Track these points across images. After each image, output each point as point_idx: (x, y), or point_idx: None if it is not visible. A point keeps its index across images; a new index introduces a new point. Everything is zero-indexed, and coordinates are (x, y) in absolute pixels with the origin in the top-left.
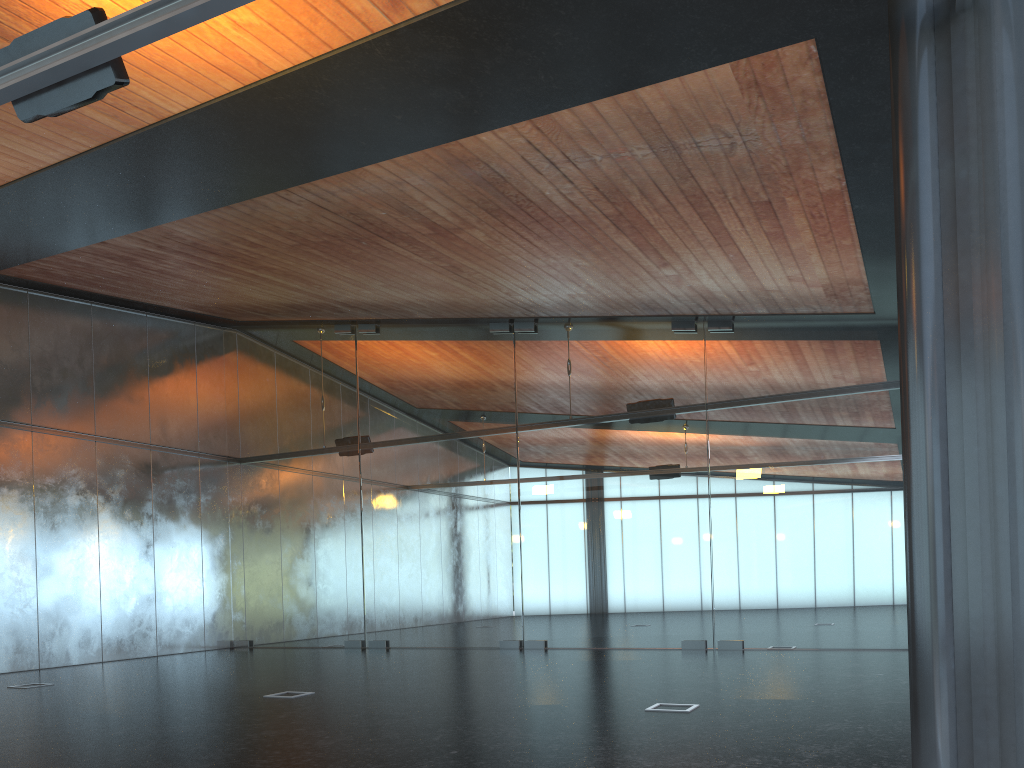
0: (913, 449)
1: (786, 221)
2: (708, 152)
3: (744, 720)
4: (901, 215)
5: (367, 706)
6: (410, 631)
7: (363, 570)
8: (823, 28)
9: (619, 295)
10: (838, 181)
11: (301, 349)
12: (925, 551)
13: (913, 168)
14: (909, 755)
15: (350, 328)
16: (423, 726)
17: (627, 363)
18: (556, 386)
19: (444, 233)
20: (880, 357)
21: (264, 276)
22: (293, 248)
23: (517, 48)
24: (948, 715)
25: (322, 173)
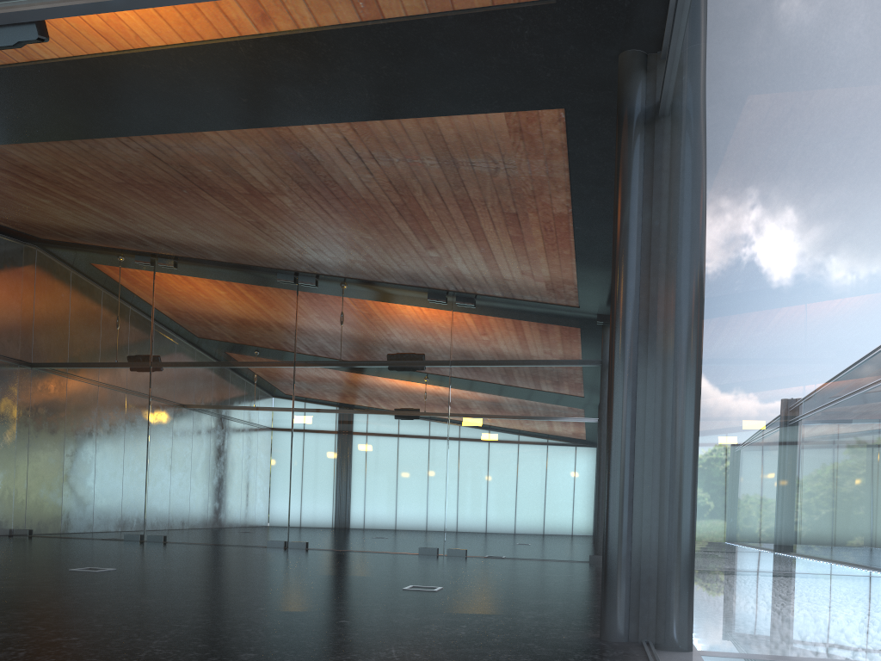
0: (615, 401)
1: (526, 230)
2: (479, 171)
3: (478, 597)
4: (617, 244)
5: (170, 579)
6: (187, 528)
7: (147, 473)
8: (571, 103)
9: (391, 266)
10: (566, 208)
11: (101, 272)
12: (618, 471)
13: (626, 214)
14: (594, 618)
15: (150, 260)
16: (227, 593)
17: (390, 321)
18: (331, 333)
19: (258, 195)
20: (580, 341)
21: (82, 204)
22: (118, 185)
23: (352, 70)
24: (625, 582)
25: (165, 130)
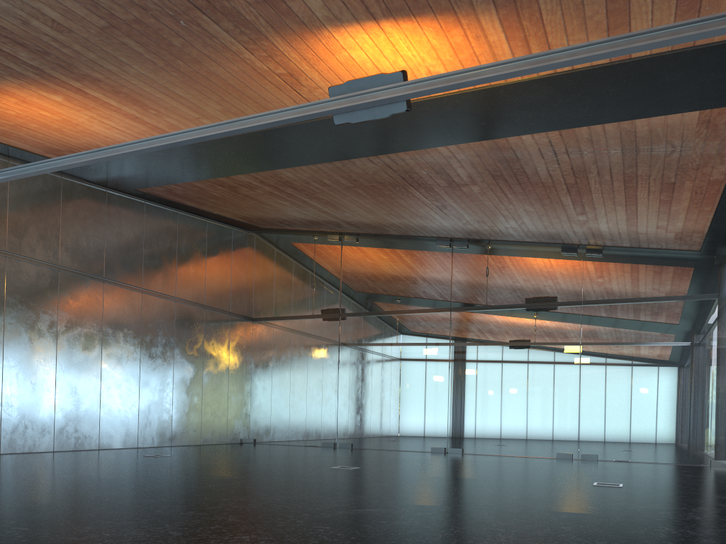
0: None
1: (677, 194)
2: (655, 154)
3: (663, 492)
4: None
5: (410, 475)
6: (368, 438)
7: (338, 396)
8: None
9: (538, 229)
10: (724, 175)
11: (303, 249)
12: None
13: None
14: None
15: (338, 237)
16: (469, 485)
17: (529, 272)
18: (479, 284)
19: (454, 186)
20: (699, 279)
21: (311, 203)
22: (348, 188)
23: (583, 95)
24: None
25: (408, 149)
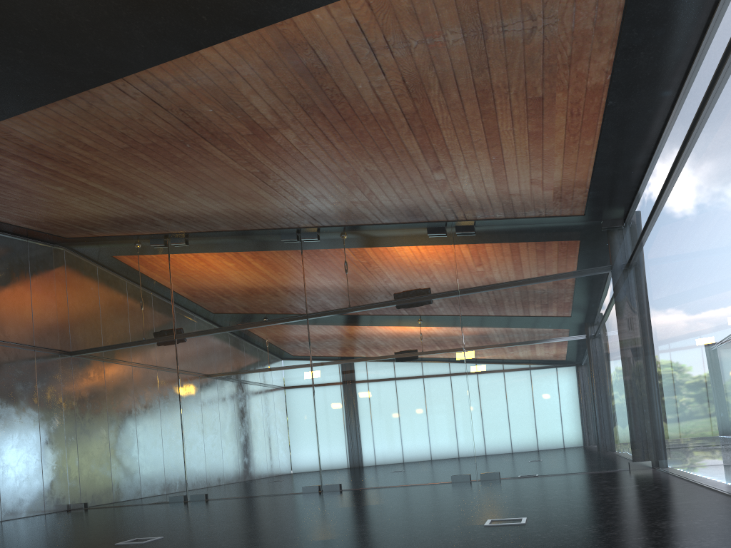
0: None
1: (549, 120)
2: (510, 38)
3: (585, 526)
4: None
5: (221, 544)
6: (225, 484)
7: (183, 437)
8: None
9: (392, 202)
10: (605, 74)
11: (122, 260)
12: None
13: None
14: None
15: (163, 241)
16: None
17: (393, 261)
18: (337, 281)
19: (261, 134)
20: (588, 249)
21: (94, 185)
22: (123, 152)
23: None
24: None
25: (160, 57)
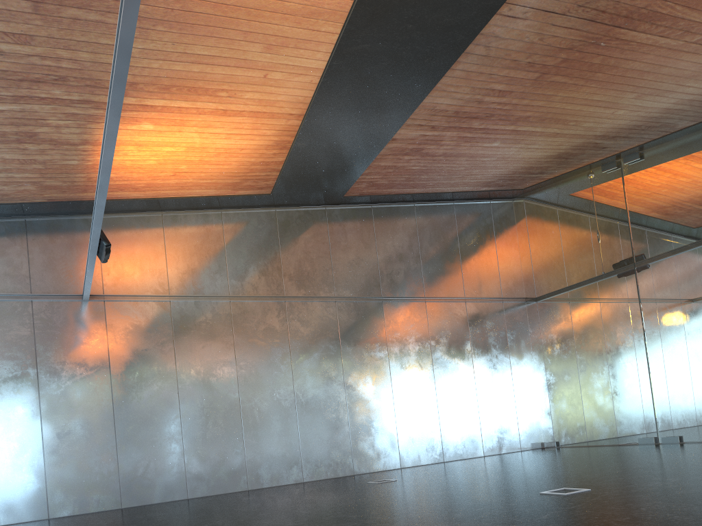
0: None
1: None
2: None
3: None
4: None
5: (641, 507)
6: None
7: (649, 374)
8: None
9: None
10: None
11: (574, 196)
12: None
13: None
14: None
15: (615, 163)
16: None
17: None
18: None
19: None
20: None
21: (524, 129)
22: (537, 82)
23: None
24: None
25: None
